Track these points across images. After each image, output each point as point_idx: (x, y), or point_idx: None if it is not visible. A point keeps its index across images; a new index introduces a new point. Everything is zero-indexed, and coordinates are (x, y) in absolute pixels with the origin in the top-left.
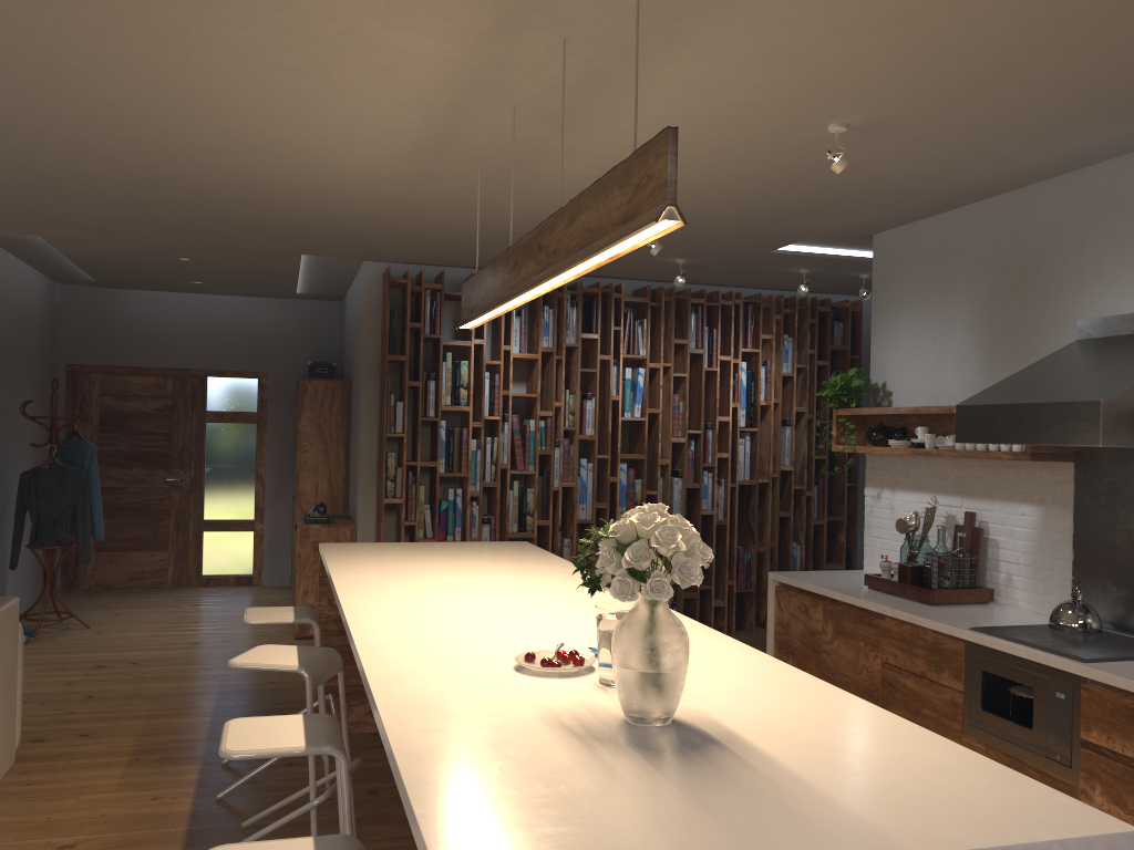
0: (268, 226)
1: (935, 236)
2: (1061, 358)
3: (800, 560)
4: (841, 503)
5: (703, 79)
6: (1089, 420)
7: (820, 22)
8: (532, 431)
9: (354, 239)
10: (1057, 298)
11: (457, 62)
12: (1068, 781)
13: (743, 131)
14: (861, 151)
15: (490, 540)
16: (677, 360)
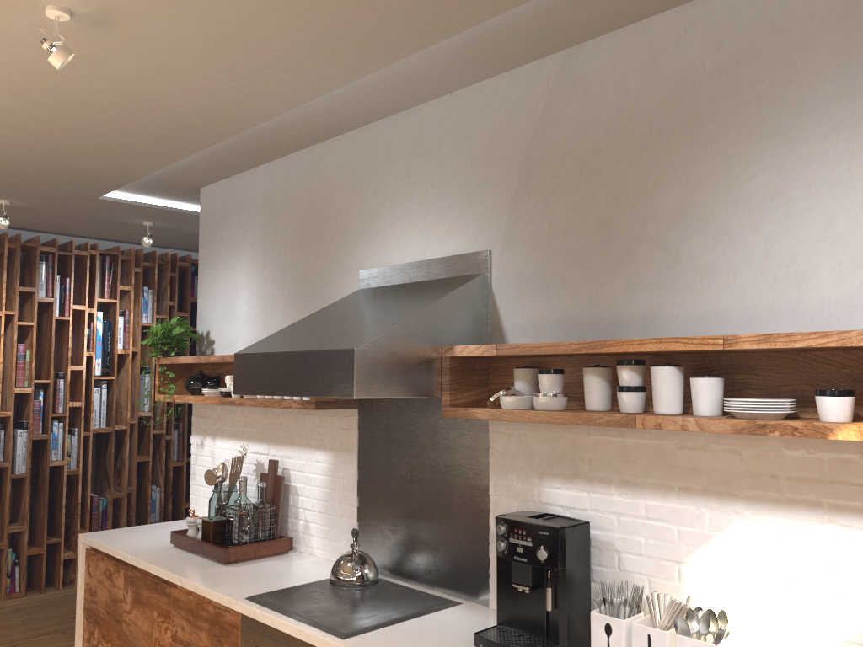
0: None
1: (249, 189)
2: (341, 305)
3: (159, 502)
4: None
5: None
6: (345, 369)
7: None
8: None
9: None
10: (344, 249)
11: None
12: None
13: None
14: (114, 61)
15: None
16: (27, 308)
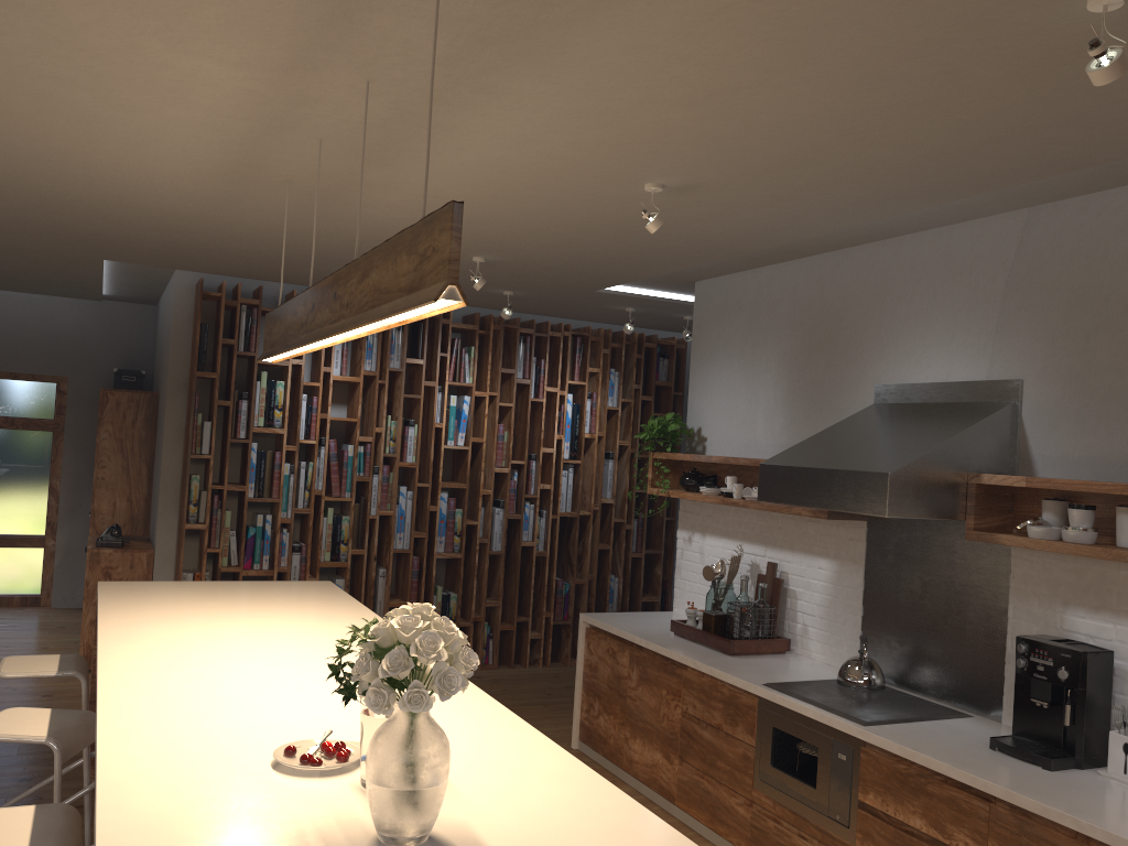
0: (61, 230)
1: (751, 289)
2: (858, 421)
3: (617, 592)
4: (659, 536)
5: (517, 131)
6: (877, 490)
7: (630, 91)
8: (350, 456)
9: (161, 249)
10: (858, 361)
11: (254, 91)
12: (845, 841)
13: (561, 182)
14: (678, 209)
15: (300, 569)
16: (504, 389)
